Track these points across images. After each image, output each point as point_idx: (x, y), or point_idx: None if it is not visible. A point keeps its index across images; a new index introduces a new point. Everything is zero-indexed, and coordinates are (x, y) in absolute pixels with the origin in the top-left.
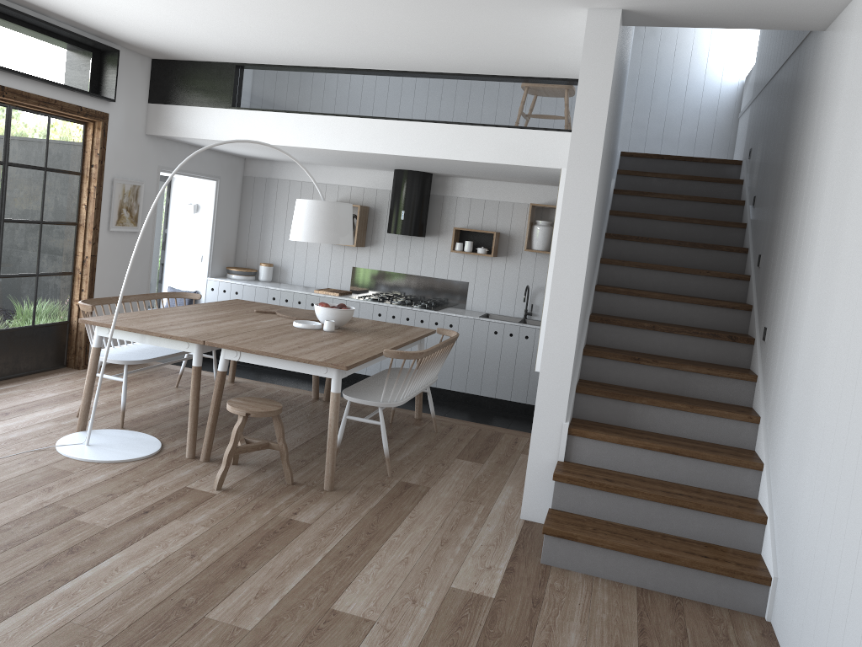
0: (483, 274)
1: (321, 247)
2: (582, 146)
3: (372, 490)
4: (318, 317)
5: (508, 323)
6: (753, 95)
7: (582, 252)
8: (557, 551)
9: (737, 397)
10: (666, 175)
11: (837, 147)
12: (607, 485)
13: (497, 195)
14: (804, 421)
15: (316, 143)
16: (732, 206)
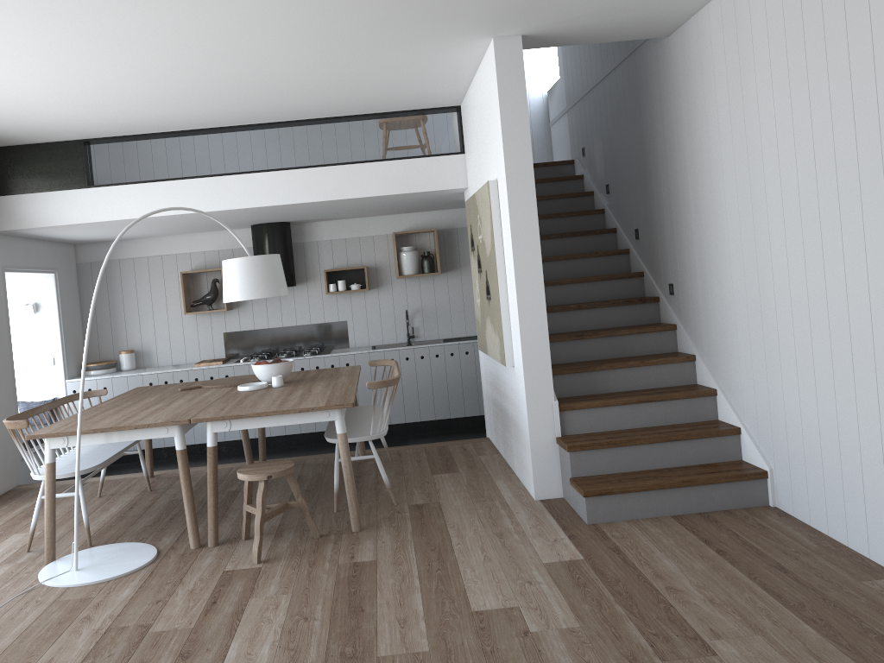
0: (359, 309)
1: (185, 320)
2: (515, 156)
3: (395, 519)
4: (260, 376)
5: (402, 348)
6: (569, 103)
7: (535, 248)
8: (599, 508)
9: (665, 346)
10: None
11: (725, 122)
12: (613, 441)
13: (356, 232)
14: (762, 338)
15: (194, 208)
16: (584, 198)
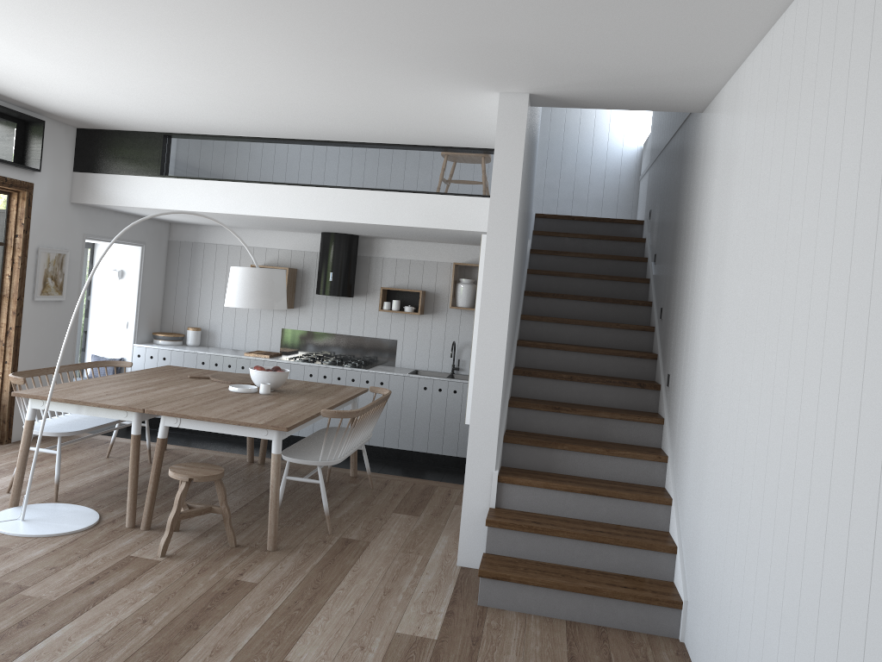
0: (411, 331)
1: (250, 309)
2: (500, 215)
3: (314, 548)
4: (254, 380)
5: (437, 379)
6: (650, 161)
7: (504, 311)
8: (493, 592)
9: (648, 439)
10: (577, 235)
11: (715, 216)
12: (535, 527)
13: (422, 255)
14: (701, 457)
15: (245, 210)
16: (637, 263)
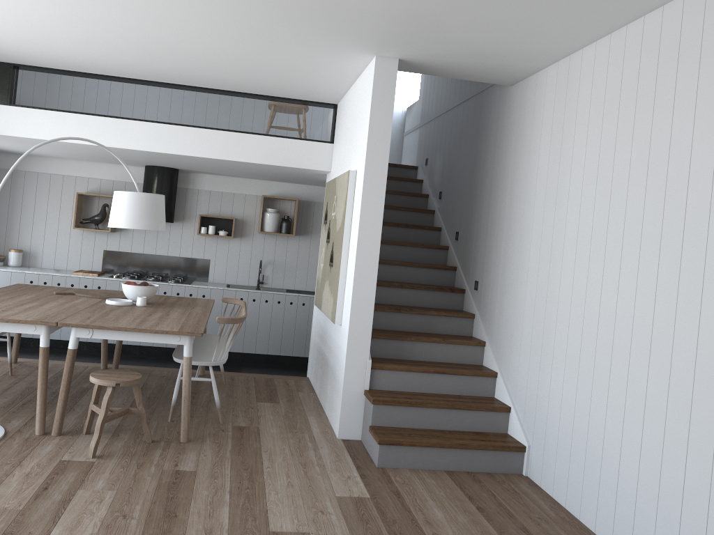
0: (222, 252)
1: (72, 233)
2: (375, 154)
3: (218, 436)
4: (128, 294)
5: (252, 291)
6: (423, 121)
7: (377, 232)
8: (389, 455)
9: (463, 330)
10: None
11: (543, 162)
12: (410, 402)
13: (232, 188)
14: (541, 339)
15: (99, 141)
16: (421, 198)
